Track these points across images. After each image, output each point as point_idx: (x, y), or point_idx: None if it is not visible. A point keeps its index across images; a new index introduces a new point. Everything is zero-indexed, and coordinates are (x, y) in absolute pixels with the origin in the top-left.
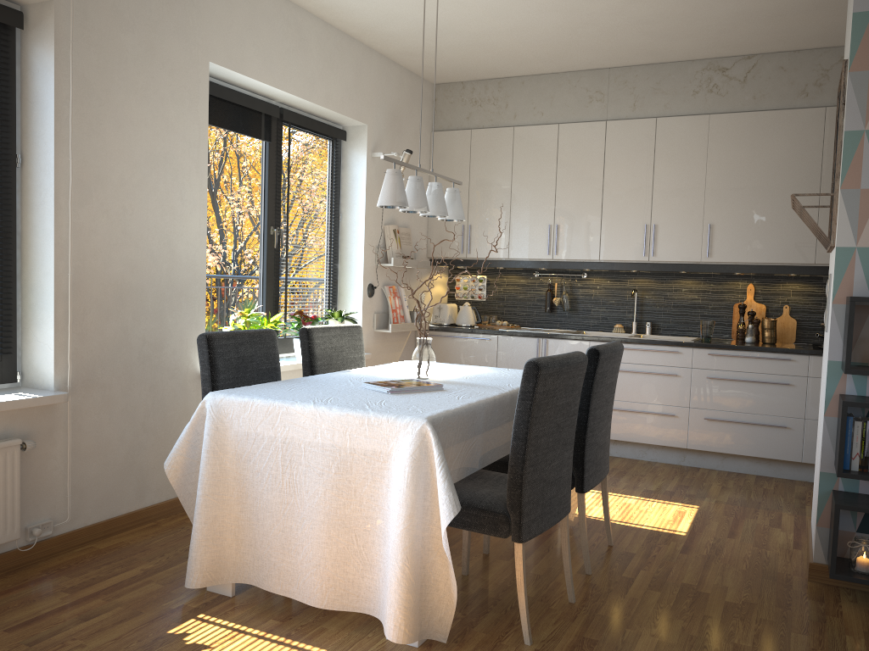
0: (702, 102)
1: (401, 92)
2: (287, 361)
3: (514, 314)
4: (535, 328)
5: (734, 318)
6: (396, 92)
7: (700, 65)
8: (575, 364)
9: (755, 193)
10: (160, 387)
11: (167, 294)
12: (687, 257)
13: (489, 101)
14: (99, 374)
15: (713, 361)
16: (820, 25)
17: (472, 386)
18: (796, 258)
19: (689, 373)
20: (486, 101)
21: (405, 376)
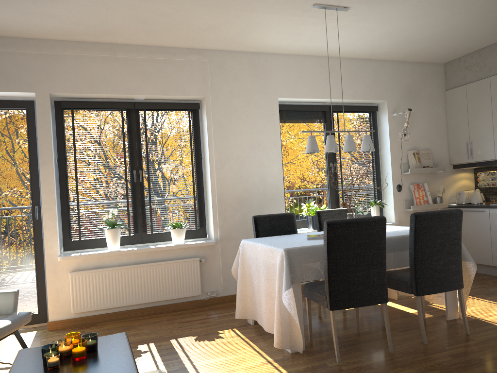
0: None
1: (414, 76)
2: None
3: None
4: None
5: None
6: (409, 77)
7: None
8: (366, 222)
9: None
10: None
11: (263, 200)
12: None
13: (474, 65)
14: (233, 234)
15: None
16: None
17: None
18: None
19: None
20: (473, 65)
21: None
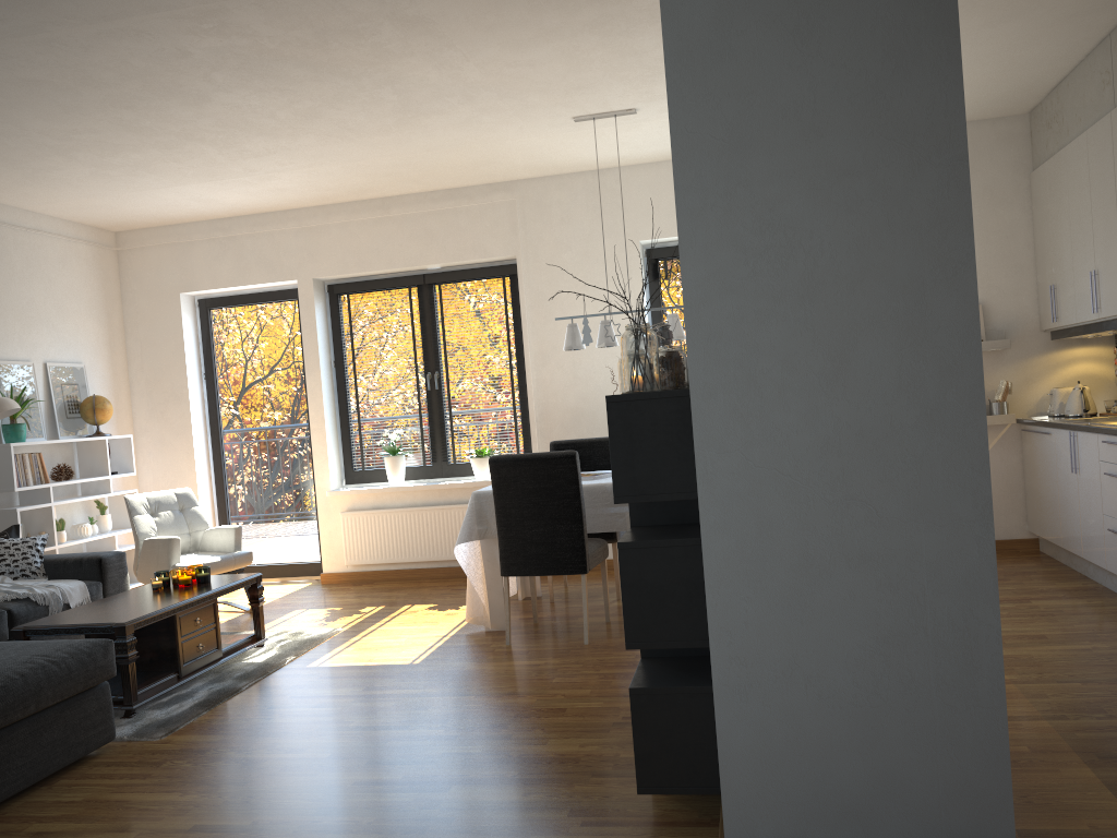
0: None
1: None
2: None
3: None
4: None
5: None
6: None
7: None
8: (542, 460)
9: None
10: None
11: None
12: None
13: (1053, 119)
14: None
15: None
16: None
17: None
18: None
19: None
20: (1052, 120)
21: None
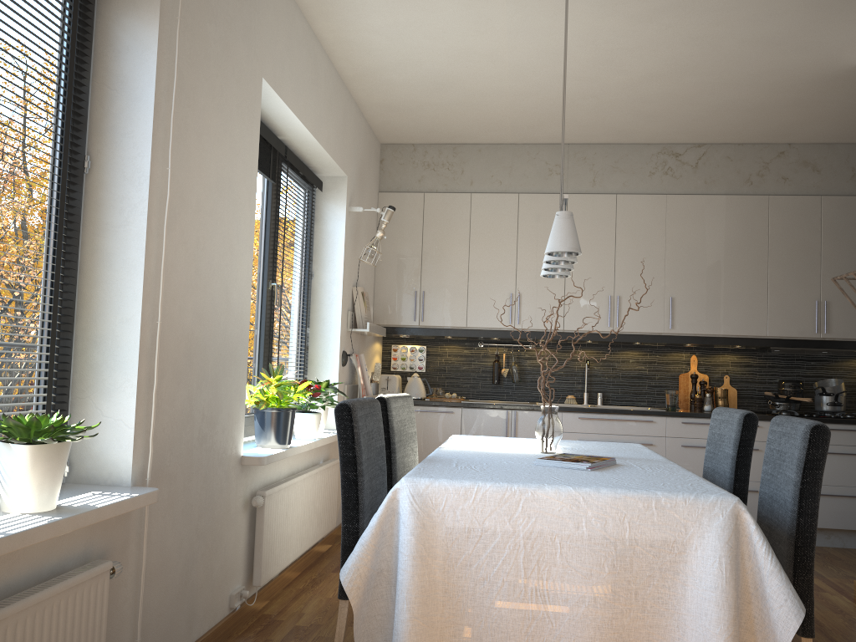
0: (658, 182)
1: (365, 147)
2: (293, 440)
3: (457, 386)
4: (484, 400)
5: (680, 388)
6: (363, 146)
7: (655, 149)
8: None
9: (711, 270)
10: (211, 477)
11: (222, 355)
12: (651, 328)
13: (443, 165)
14: (168, 461)
15: (686, 429)
16: (781, 121)
17: (626, 459)
18: (750, 330)
19: (663, 442)
20: (440, 165)
21: (523, 451)
